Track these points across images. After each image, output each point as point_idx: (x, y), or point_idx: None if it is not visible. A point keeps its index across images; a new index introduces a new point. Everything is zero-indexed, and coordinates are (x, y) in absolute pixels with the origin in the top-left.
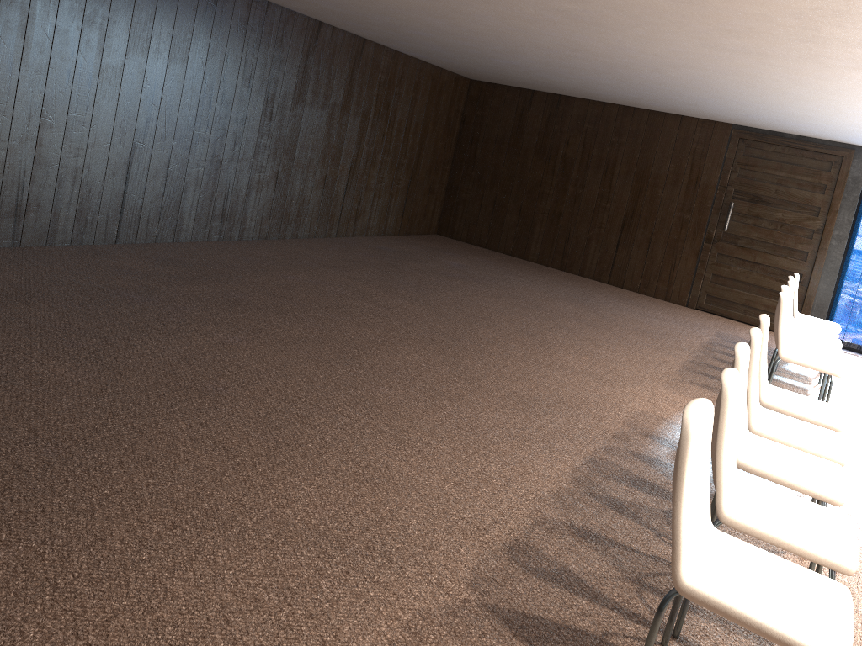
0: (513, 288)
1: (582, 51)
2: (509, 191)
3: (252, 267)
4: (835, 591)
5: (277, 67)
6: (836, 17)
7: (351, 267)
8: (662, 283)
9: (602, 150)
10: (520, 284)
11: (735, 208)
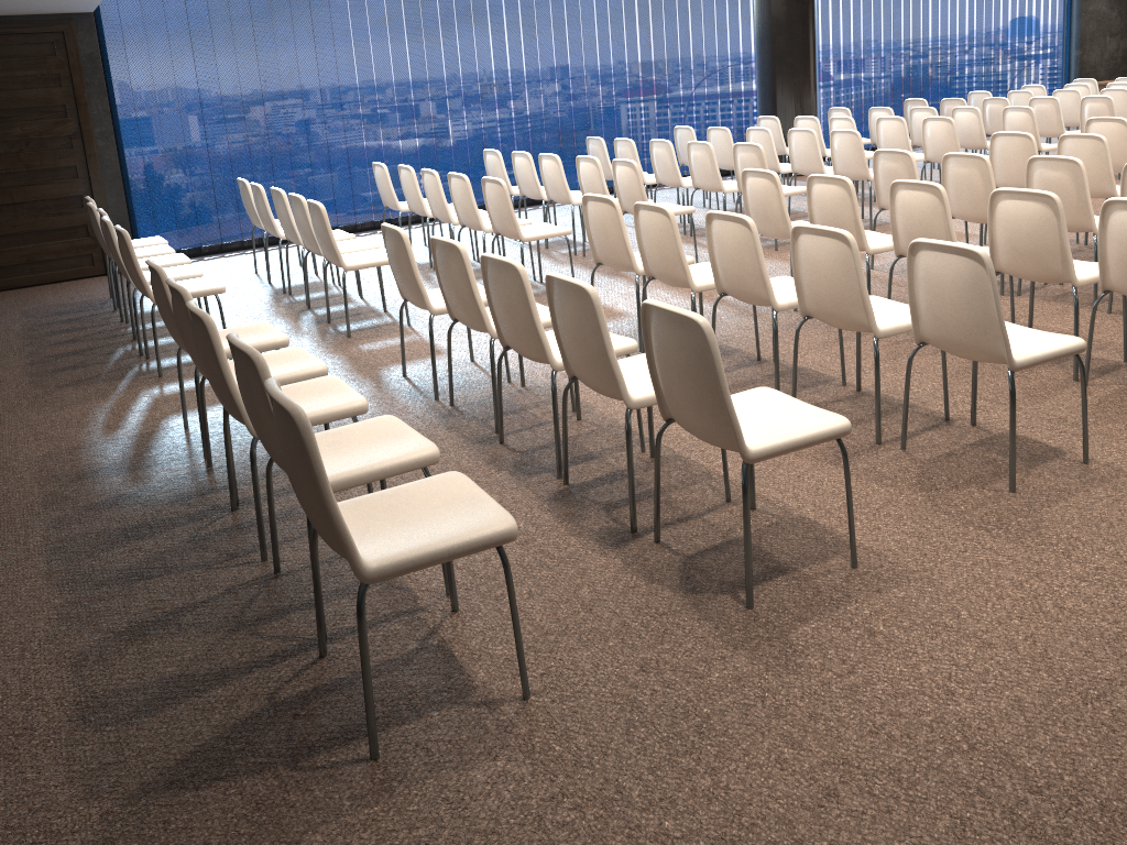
0: None
1: None
2: None
3: None
4: (455, 480)
5: None
6: None
7: None
8: None
9: None
10: None
11: None
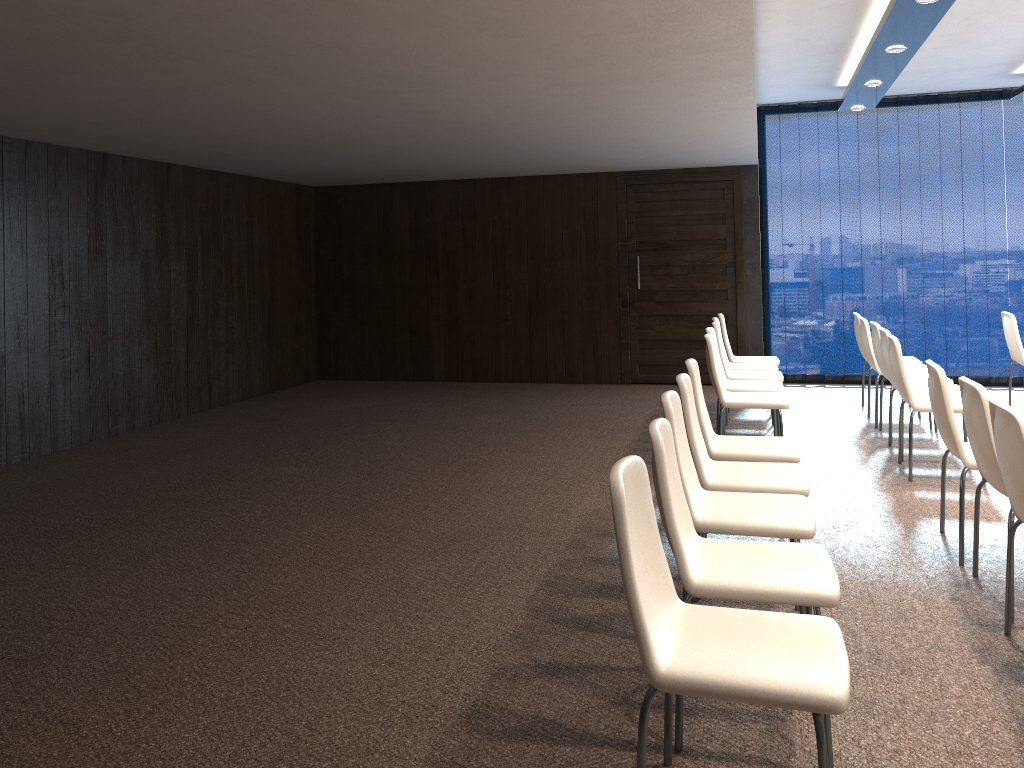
0: (422, 415)
1: (427, 121)
2: (393, 305)
3: (77, 481)
4: (821, 627)
5: (57, 220)
6: (669, 21)
7: (213, 446)
8: (589, 364)
9: (485, 232)
10: (430, 410)
11: (642, 261)
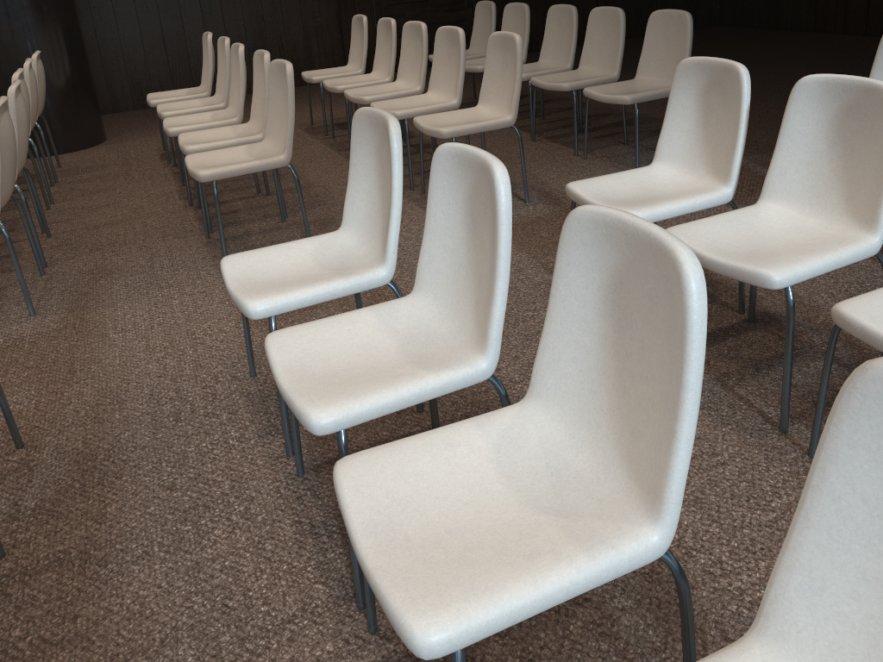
0: None
1: None
2: None
3: None
4: None
5: None
6: None
7: None
8: None
9: None
10: None
11: None
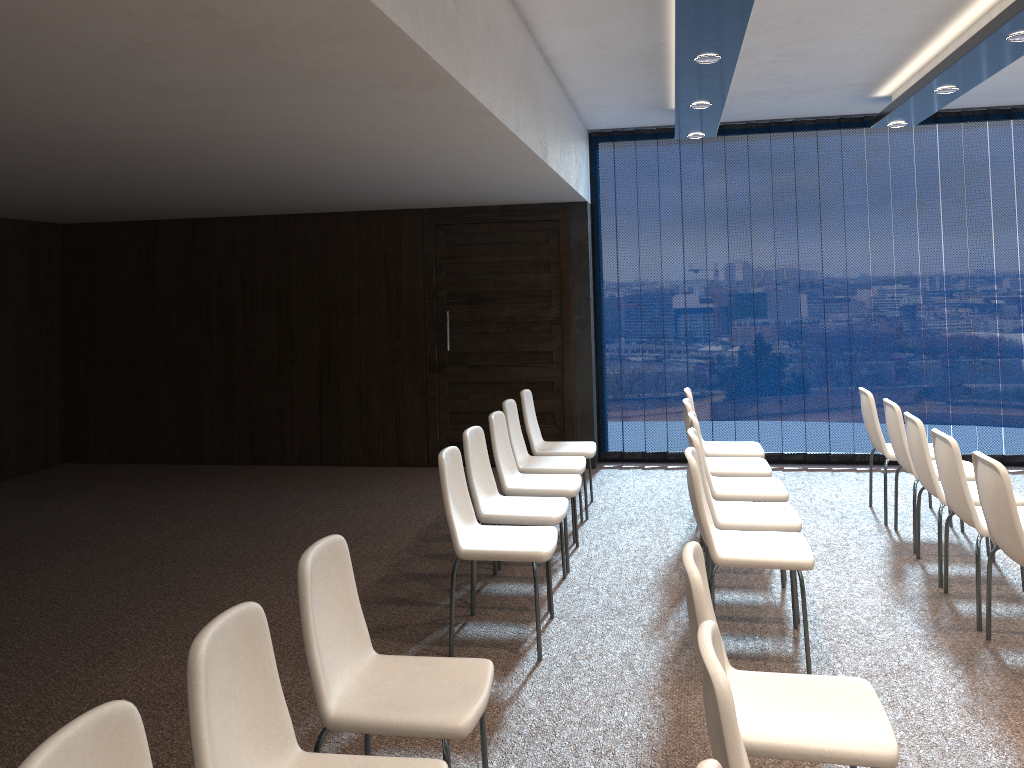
0: (134, 531)
1: (59, 147)
2: (156, 371)
3: None
4: None
5: None
6: None
7: None
8: (390, 442)
9: (268, 281)
10: (154, 519)
11: (453, 317)
